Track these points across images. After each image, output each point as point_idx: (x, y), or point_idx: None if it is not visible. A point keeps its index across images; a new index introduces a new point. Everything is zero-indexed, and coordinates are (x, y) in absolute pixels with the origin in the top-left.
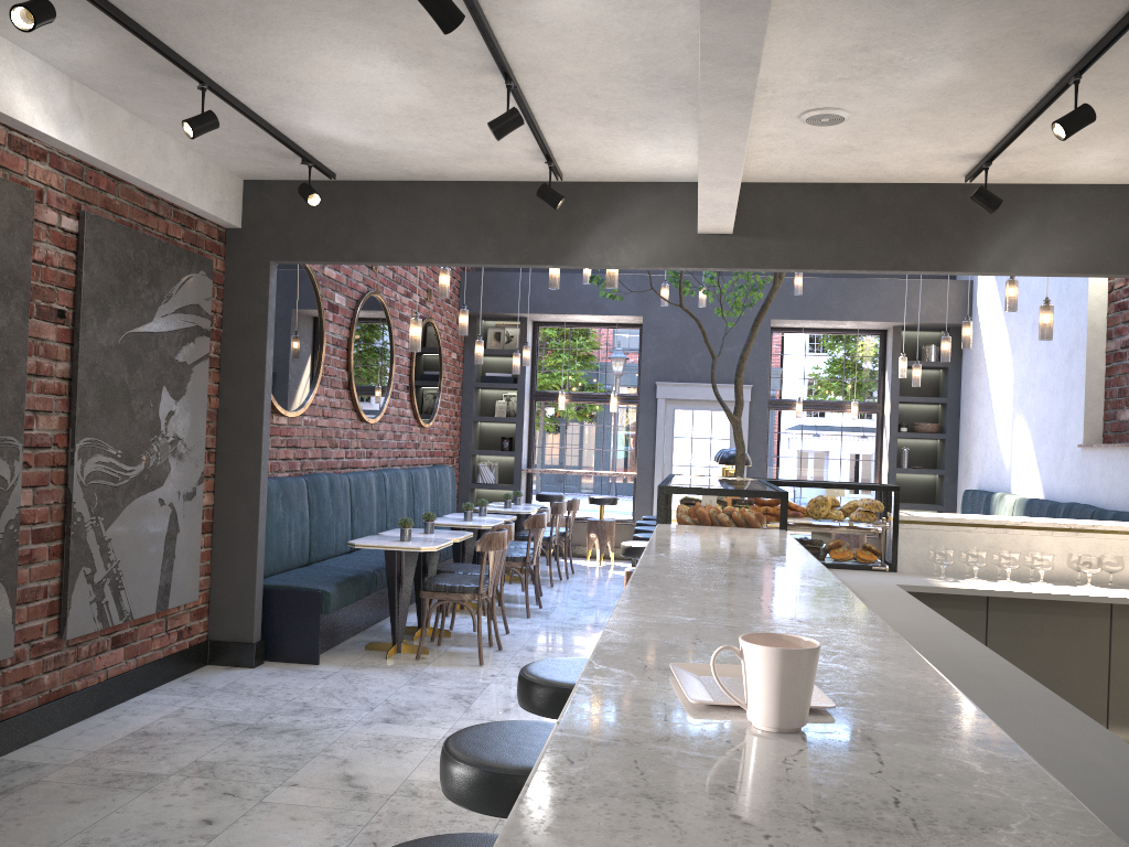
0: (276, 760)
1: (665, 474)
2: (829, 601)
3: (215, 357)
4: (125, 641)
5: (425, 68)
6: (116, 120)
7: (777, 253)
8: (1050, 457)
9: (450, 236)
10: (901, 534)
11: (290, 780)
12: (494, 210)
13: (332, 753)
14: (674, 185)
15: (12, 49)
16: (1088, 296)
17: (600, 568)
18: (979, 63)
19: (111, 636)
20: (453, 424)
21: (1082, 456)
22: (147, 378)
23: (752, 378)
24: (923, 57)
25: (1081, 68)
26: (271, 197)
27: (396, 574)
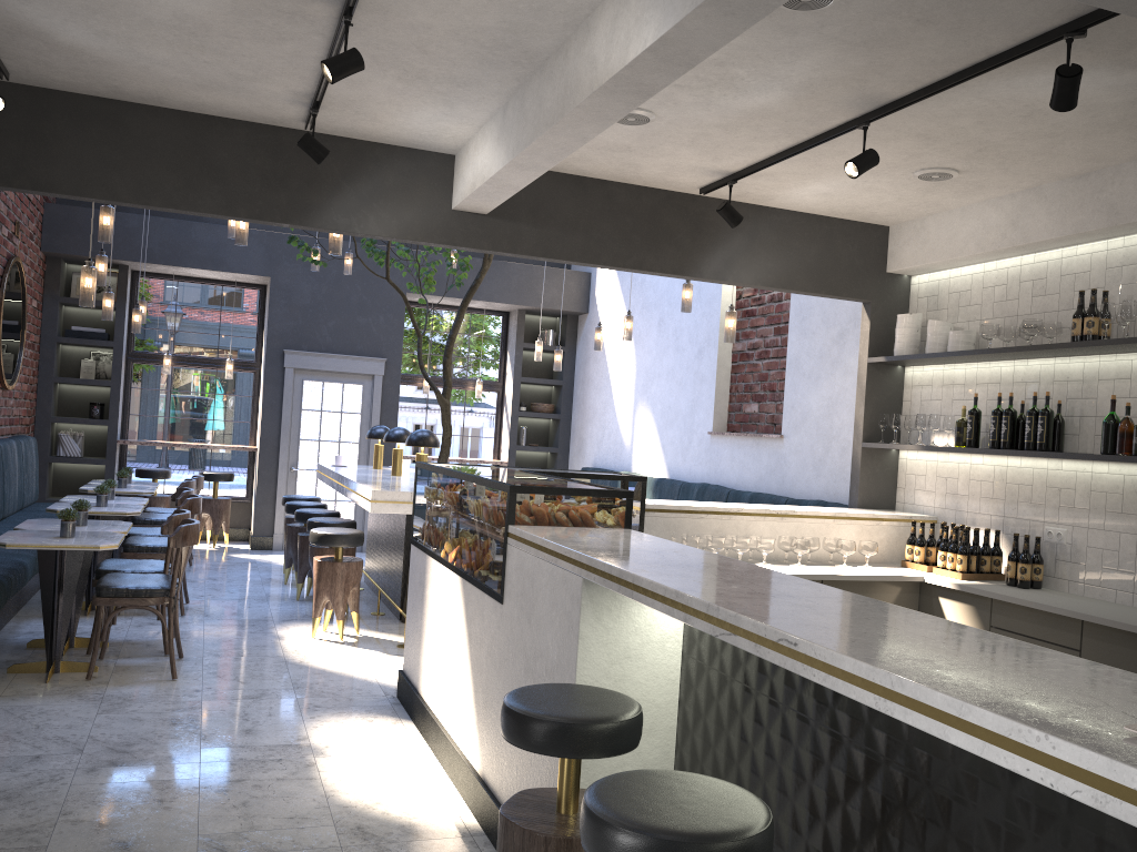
0: (4, 838)
1: (291, 449)
2: (935, 623)
3: None
4: None
5: None
6: None
7: (530, 239)
8: (676, 441)
9: (163, 174)
10: (646, 522)
11: None
12: (221, 151)
13: (75, 817)
14: (429, 155)
15: None
16: (721, 301)
17: (217, 551)
18: (799, 96)
19: None
20: (31, 385)
21: (711, 442)
22: None
23: (386, 352)
24: (760, 82)
25: (874, 118)
26: None
27: (57, 578)
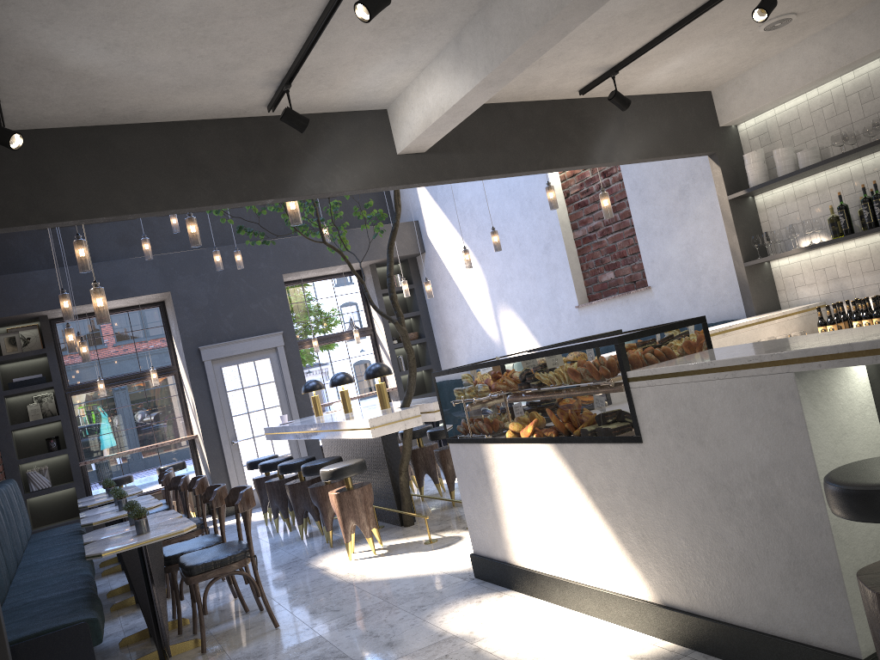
0: None
1: (228, 426)
2: None
3: None
4: None
5: None
6: None
7: (463, 164)
8: (545, 323)
9: (158, 181)
10: None
11: None
12: (200, 149)
13: None
14: (366, 113)
15: None
16: None
17: None
18: None
19: None
20: None
21: (580, 313)
22: None
23: (280, 326)
24: None
25: None
26: None
27: (148, 571)
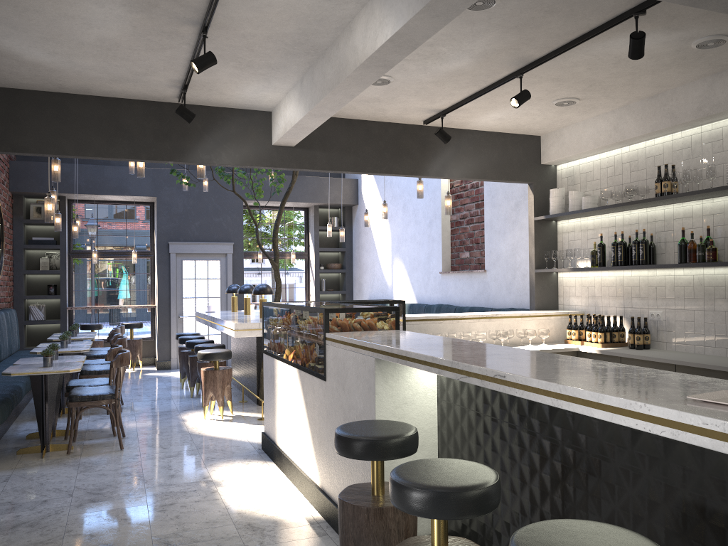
0: None
1: (178, 304)
2: (583, 361)
3: None
4: None
5: (143, 14)
6: None
7: (321, 160)
8: (420, 279)
9: (93, 136)
10: (407, 328)
11: None
12: (127, 119)
13: (75, 532)
14: (255, 112)
15: None
16: (441, 190)
17: (136, 373)
18: (479, 61)
19: None
20: (9, 276)
21: (442, 278)
22: None
23: (233, 238)
24: (456, 54)
25: (525, 70)
26: None
27: (44, 392)
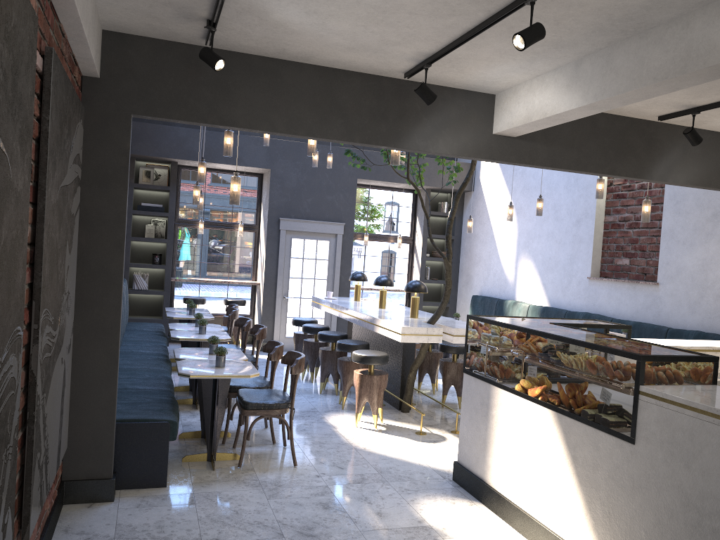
0: None
1: (284, 284)
2: None
3: None
4: None
5: None
6: None
7: (542, 154)
8: (556, 281)
9: (306, 112)
10: None
11: None
12: (343, 94)
13: None
14: (478, 94)
15: None
16: None
17: None
18: None
19: None
20: None
21: (589, 284)
22: (63, 235)
23: (344, 218)
24: None
25: None
26: (133, 52)
27: (216, 396)
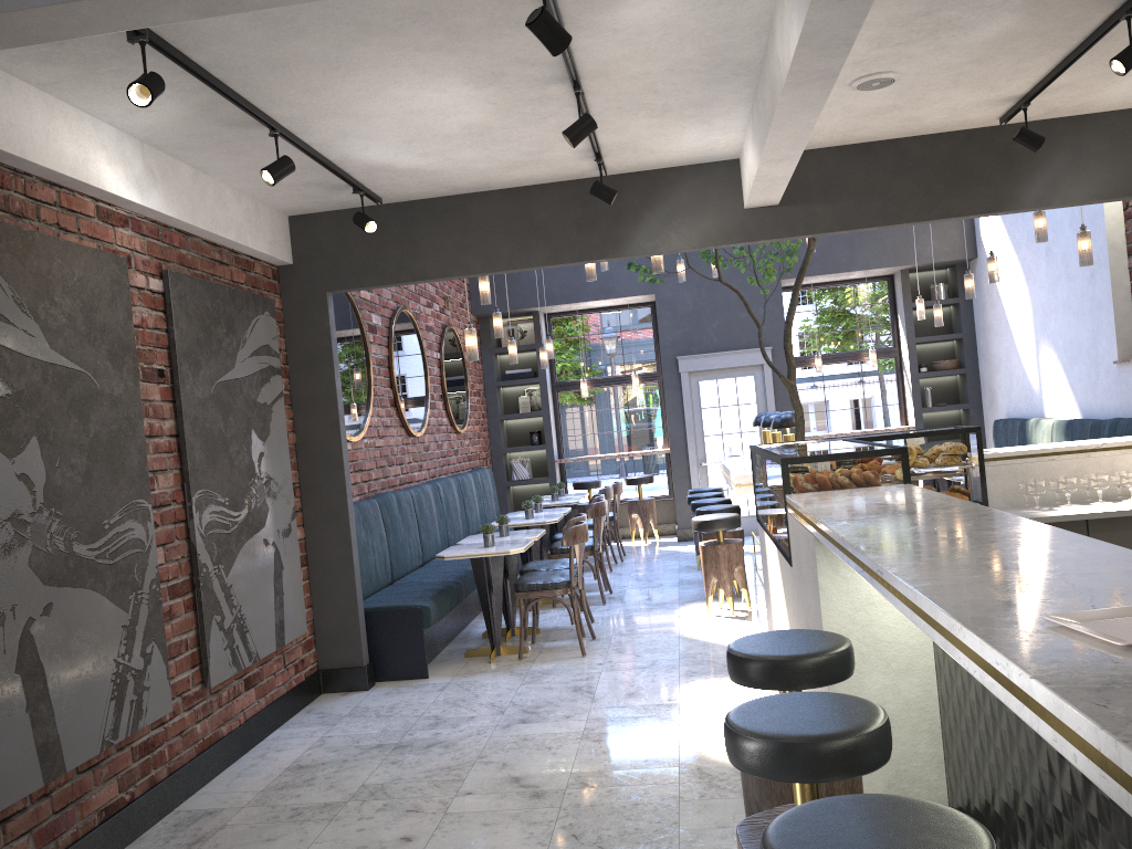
0: (438, 773)
1: (698, 446)
2: (1067, 543)
3: (286, 394)
4: (254, 681)
5: (494, 87)
6: (182, 177)
7: (825, 217)
8: (1083, 377)
9: (501, 244)
10: (988, 472)
11: (462, 789)
12: (541, 212)
13: (488, 759)
14: (714, 165)
15: (92, 122)
16: (1105, 216)
17: (647, 546)
18: (1034, 12)
19: (243, 679)
20: (482, 425)
21: (1118, 371)
22: (238, 424)
23: (770, 340)
24: (981, 14)
25: None
26: (318, 230)
27: (486, 579)
